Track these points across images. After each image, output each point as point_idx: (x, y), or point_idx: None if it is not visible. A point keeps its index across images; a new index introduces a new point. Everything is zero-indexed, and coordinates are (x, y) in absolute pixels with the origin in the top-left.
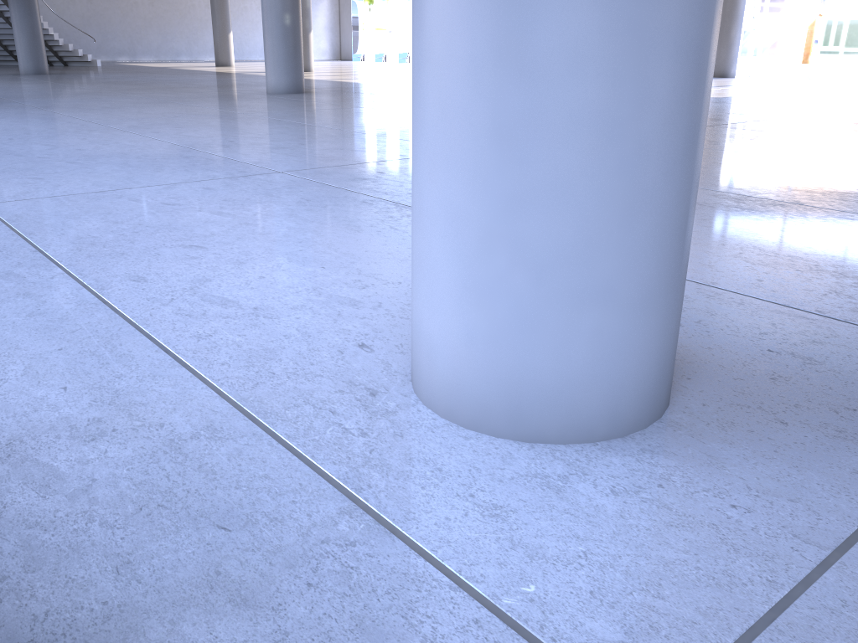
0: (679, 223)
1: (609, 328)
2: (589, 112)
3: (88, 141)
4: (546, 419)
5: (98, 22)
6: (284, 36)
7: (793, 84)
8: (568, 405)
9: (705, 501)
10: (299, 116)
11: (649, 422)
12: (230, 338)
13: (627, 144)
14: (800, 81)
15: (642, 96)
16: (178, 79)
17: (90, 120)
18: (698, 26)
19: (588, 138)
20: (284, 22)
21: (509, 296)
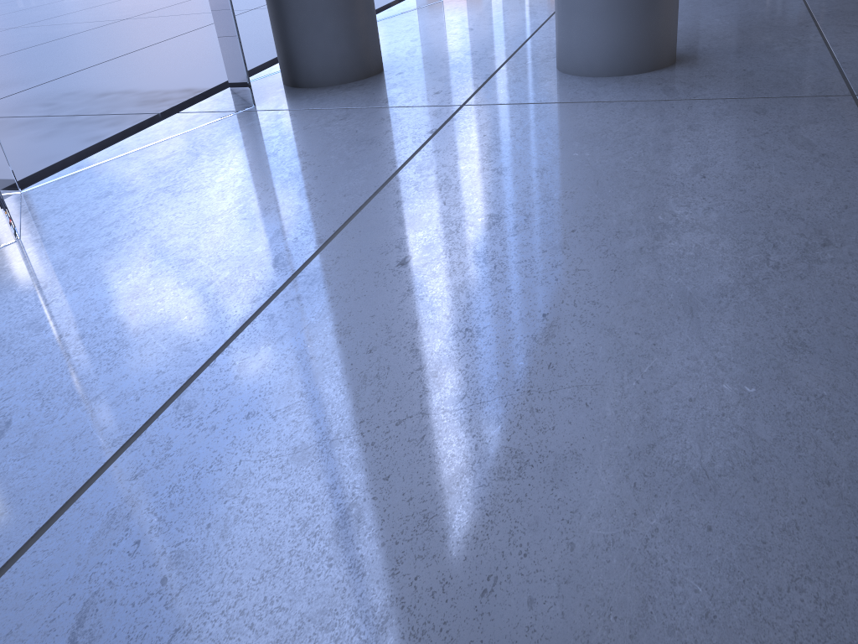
0: None
1: (583, 25)
2: None
3: None
4: (567, 63)
5: None
6: None
7: None
8: (572, 57)
9: (571, 90)
10: None
11: (611, 75)
12: (552, 39)
13: None
14: None
15: None
16: None
17: None
18: None
19: None
20: None
21: (558, 9)
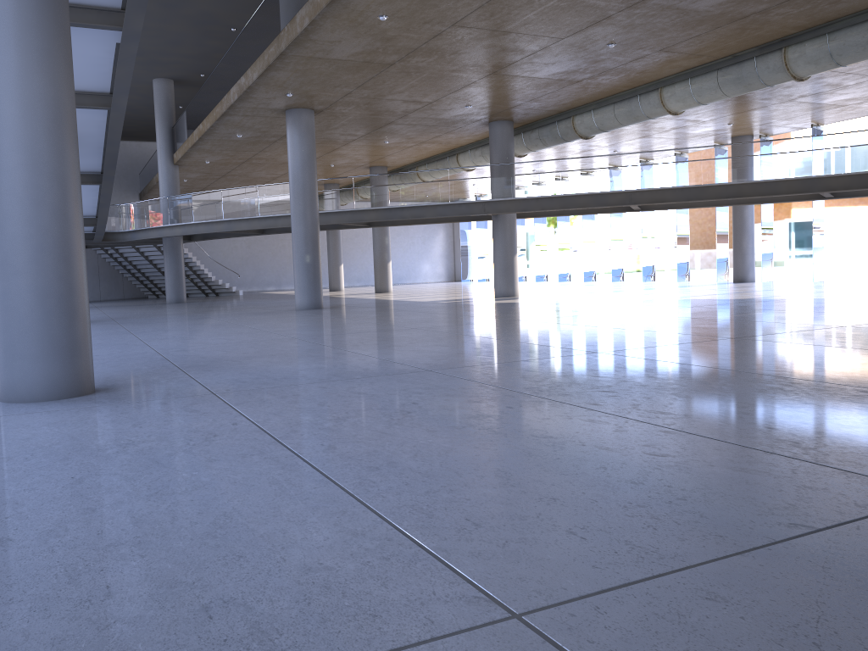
0: (49, 336)
1: (24, 366)
2: (9, 306)
3: (98, 338)
4: (11, 394)
5: (253, 261)
6: (305, 270)
7: (775, 286)
8: (16, 390)
9: (22, 408)
10: (261, 323)
11: (50, 399)
12: None
13: (20, 314)
14: (800, 283)
15: (22, 302)
16: (264, 302)
17: (130, 329)
18: (41, 283)
19: (9, 313)
20: (305, 260)
21: (0, 357)
